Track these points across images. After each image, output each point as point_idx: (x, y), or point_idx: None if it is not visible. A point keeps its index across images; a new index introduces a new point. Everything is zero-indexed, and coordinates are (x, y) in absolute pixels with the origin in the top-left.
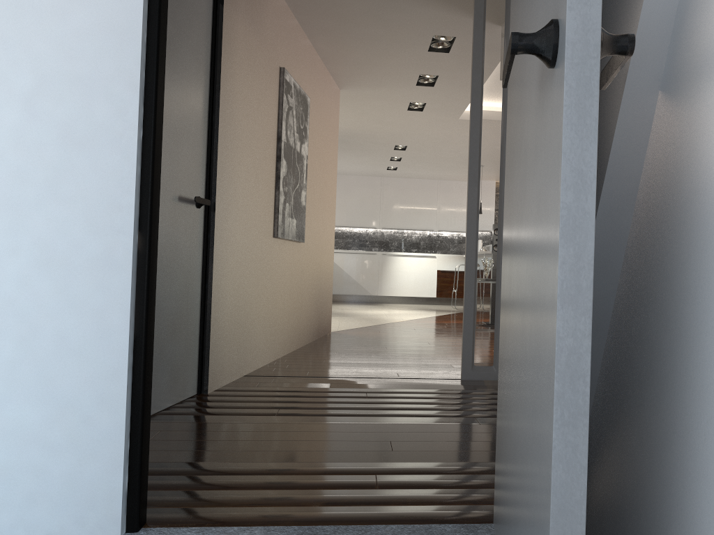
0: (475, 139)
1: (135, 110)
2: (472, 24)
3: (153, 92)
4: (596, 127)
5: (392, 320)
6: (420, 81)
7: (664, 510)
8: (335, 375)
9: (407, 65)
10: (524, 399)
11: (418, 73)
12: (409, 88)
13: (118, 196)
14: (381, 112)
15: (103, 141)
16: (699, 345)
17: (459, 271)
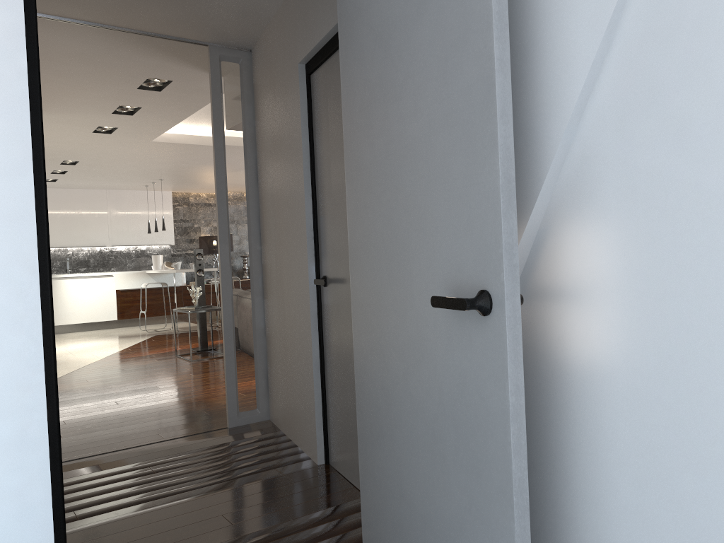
0: (223, 199)
1: (36, 291)
2: (194, 73)
3: (49, 269)
4: (522, 360)
5: (87, 361)
6: (117, 110)
7: (539, 538)
8: (94, 453)
9: (108, 98)
10: (447, 490)
11: (119, 104)
12: (103, 115)
13: (27, 377)
14: (58, 133)
15: (4, 325)
16: (563, 455)
17: (143, 288)
